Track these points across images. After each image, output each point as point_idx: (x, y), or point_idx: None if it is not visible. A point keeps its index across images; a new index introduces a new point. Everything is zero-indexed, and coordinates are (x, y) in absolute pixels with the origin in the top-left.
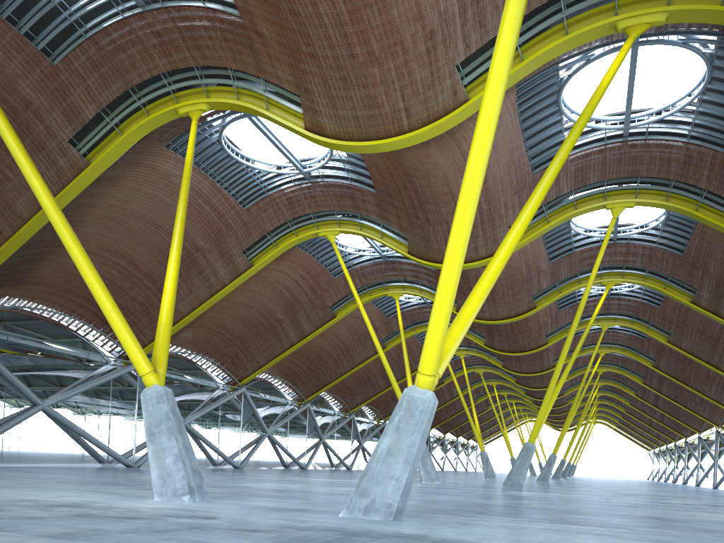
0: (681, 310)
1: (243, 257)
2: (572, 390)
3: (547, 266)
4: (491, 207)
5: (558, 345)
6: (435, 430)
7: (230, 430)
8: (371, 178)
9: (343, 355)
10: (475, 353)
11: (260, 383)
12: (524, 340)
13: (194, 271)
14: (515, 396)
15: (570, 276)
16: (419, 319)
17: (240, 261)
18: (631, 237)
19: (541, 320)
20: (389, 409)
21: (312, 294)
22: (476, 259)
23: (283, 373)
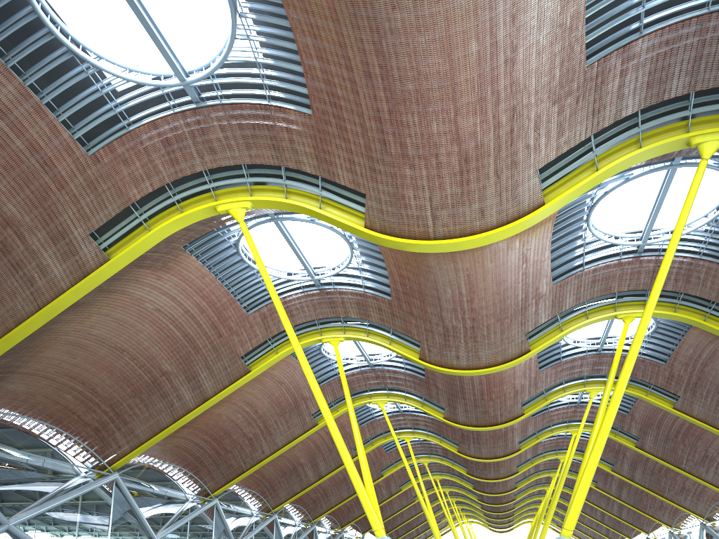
0: (697, 364)
1: (92, 243)
2: (525, 483)
3: (549, 289)
4: (514, 124)
5: (525, 423)
6: (370, 533)
7: (92, 535)
8: (305, 78)
9: (261, 434)
10: (424, 437)
11: (144, 469)
12: (495, 410)
13: (4, 263)
14: (455, 494)
15: (574, 307)
16: (360, 387)
17: (86, 250)
18: (663, 248)
19: (517, 383)
20: (319, 509)
21: (215, 336)
22: (481, 231)
23: (180, 458)
